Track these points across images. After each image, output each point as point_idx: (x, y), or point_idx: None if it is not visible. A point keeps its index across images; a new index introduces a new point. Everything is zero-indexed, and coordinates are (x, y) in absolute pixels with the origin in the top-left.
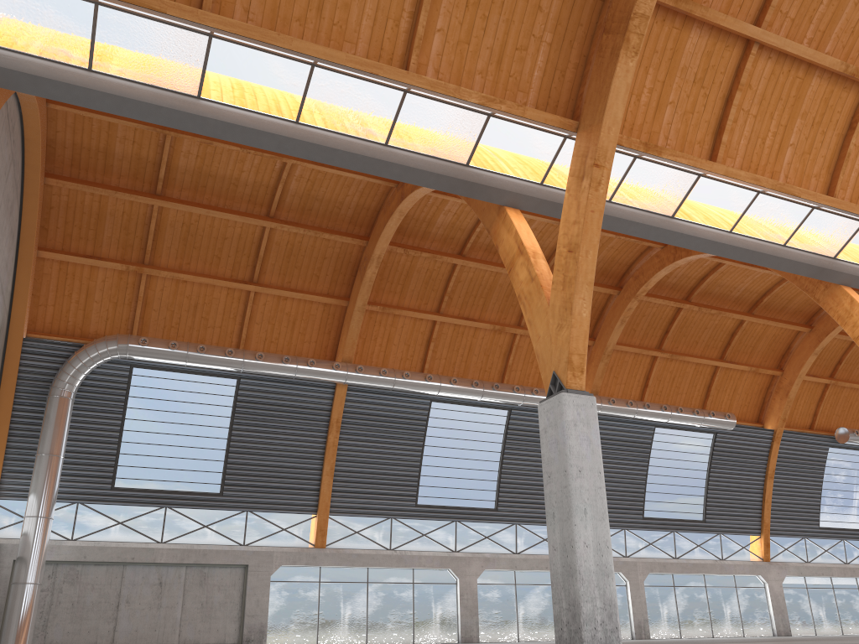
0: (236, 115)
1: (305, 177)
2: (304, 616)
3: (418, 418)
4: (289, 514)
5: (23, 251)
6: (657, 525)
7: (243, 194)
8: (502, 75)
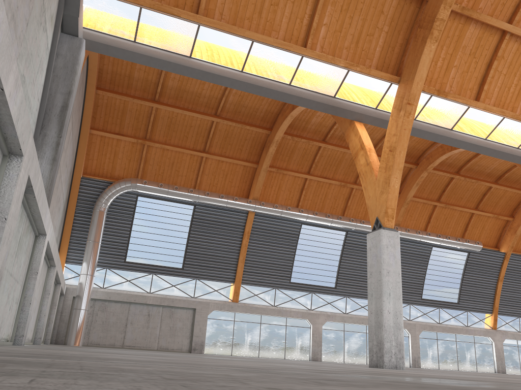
0: (210, 67)
1: (238, 94)
2: (225, 339)
3: (293, 233)
4: (219, 282)
5: (83, 130)
6: (429, 303)
7: (202, 102)
8: (358, 49)
